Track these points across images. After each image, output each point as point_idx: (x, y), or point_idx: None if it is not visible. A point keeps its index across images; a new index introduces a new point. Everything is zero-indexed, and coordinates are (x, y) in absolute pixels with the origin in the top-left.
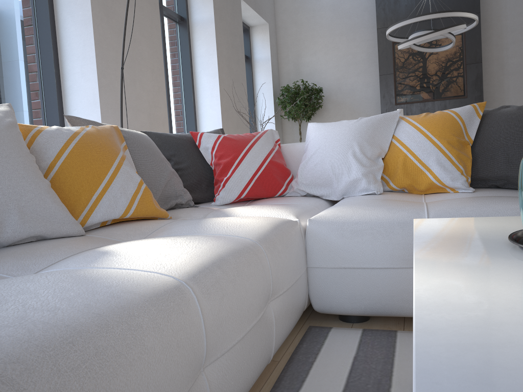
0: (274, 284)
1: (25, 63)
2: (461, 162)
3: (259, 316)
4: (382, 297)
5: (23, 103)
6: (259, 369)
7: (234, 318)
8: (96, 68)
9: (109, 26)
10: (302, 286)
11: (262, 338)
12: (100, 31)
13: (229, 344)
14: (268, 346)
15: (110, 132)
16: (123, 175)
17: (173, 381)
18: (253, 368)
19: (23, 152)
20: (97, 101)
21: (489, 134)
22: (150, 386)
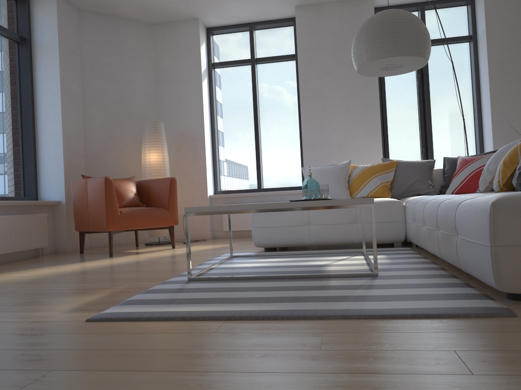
0: (358, 217)
1: (461, 114)
2: (503, 174)
3: (341, 223)
4: (411, 235)
5: (459, 137)
6: (341, 238)
7: (323, 218)
8: (490, 111)
9: (506, 80)
10: (394, 226)
11: (343, 230)
12: (496, 87)
13: (319, 223)
14: (350, 235)
15: (383, 165)
16: (372, 182)
17: (294, 221)
18: (335, 235)
19: (337, 176)
20: (491, 132)
21: None
22: (286, 219)
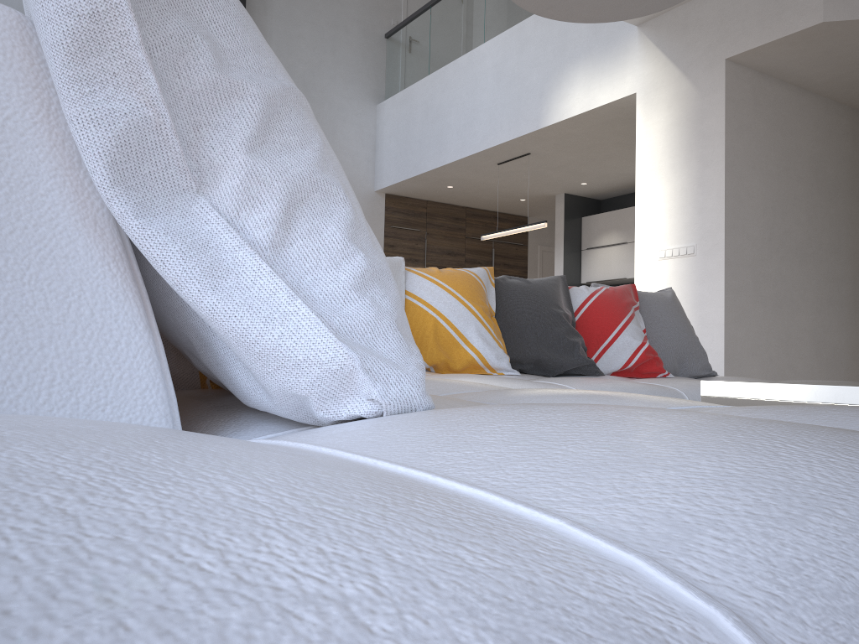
0: None
1: None
2: (498, 337)
3: None
4: None
5: None
6: None
7: None
8: None
9: None
10: None
11: None
12: None
13: None
14: None
15: None
16: None
17: None
18: None
19: None
20: None
21: (510, 307)
22: None
